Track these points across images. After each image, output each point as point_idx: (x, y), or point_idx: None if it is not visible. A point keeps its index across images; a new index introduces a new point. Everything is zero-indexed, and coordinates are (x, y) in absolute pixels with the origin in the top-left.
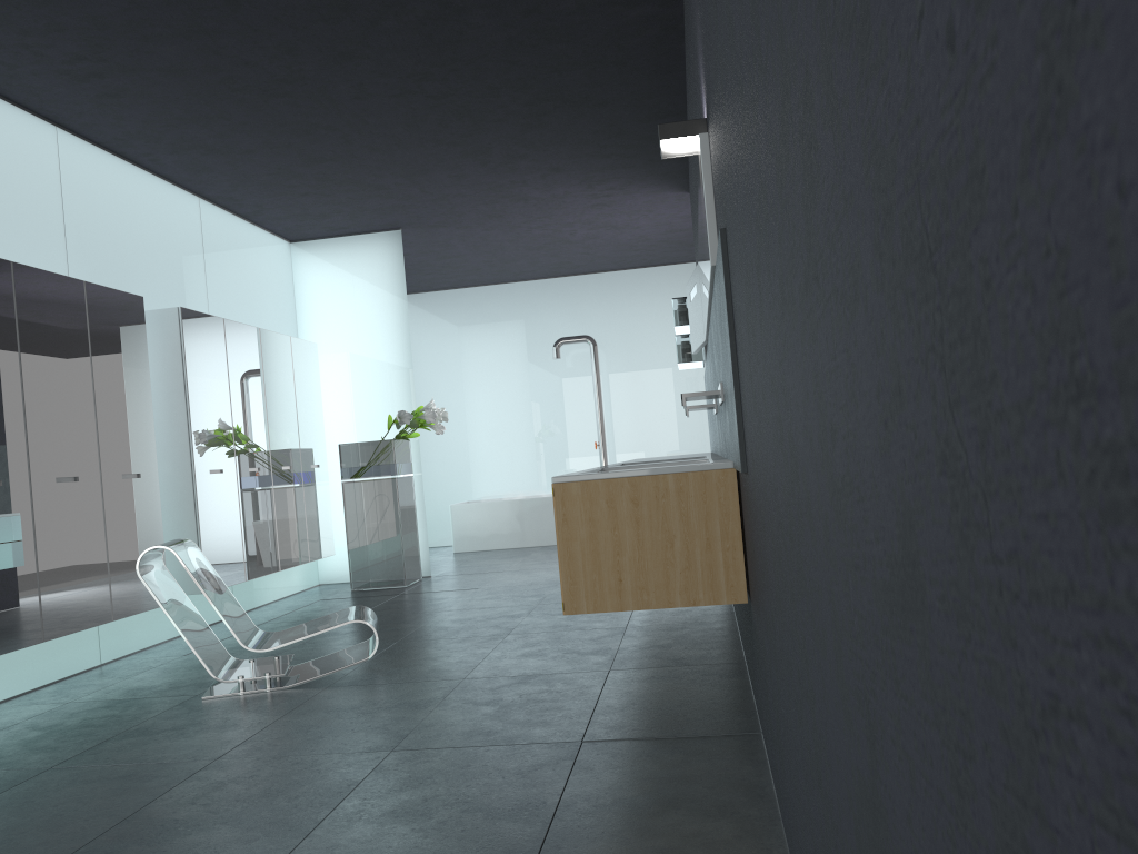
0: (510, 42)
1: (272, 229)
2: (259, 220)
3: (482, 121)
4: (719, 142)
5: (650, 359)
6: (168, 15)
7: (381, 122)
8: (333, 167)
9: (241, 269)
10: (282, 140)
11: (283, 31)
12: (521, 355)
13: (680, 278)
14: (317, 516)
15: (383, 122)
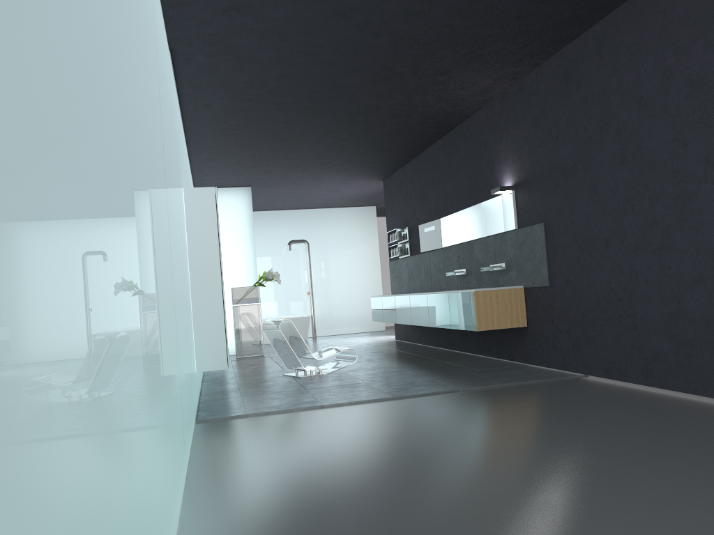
0: (387, 133)
1: (195, 182)
2: (196, 179)
3: (343, 153)
4: (547, 201)
5: (329, 252)
6: (291, 117)
7: (307, 151)
8: (264, 163)
9: None
10: (261, 153)
11: (320, 124)
12: (265, 247)
13: (343, 214)
14: None
15: (308, 151)
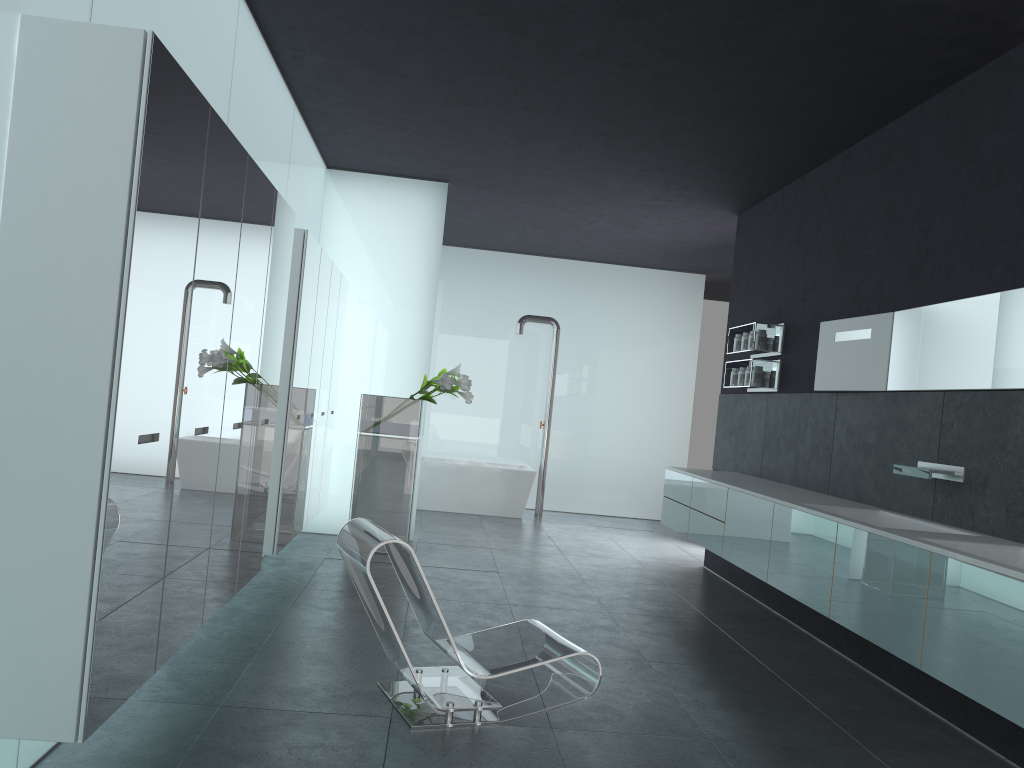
0: (800, 46)
1: (325, 152)
2: (323, 141)
3: (664, 110)
4: None
5: (597, 351)
6: None
7: (572, 84)
8: (466, 112)
9: (302, 190)
10: (454, 74)
11: None
12: (475, 321)
13: (639, 281)
14: (326, 465)
15: (574, 85)
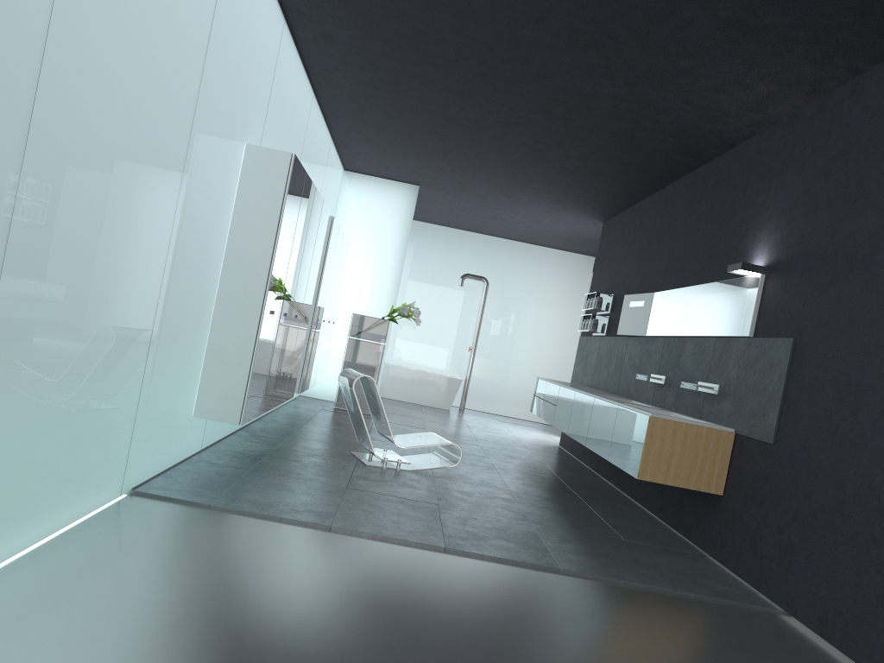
0: (605, 147)
1: (344, 162)
2: (344, 156)
3: (542, 165)
4: (809, 305)
5: (514, 303)
6: (456, 84)
7: (489, 148)
8: (430, 153)
9: (329, 186)
10: (423, 136)
11: (501, 107)
12: (432, 274)
13: (548, 257)
14: (327, 354)
15: (490, 148)
